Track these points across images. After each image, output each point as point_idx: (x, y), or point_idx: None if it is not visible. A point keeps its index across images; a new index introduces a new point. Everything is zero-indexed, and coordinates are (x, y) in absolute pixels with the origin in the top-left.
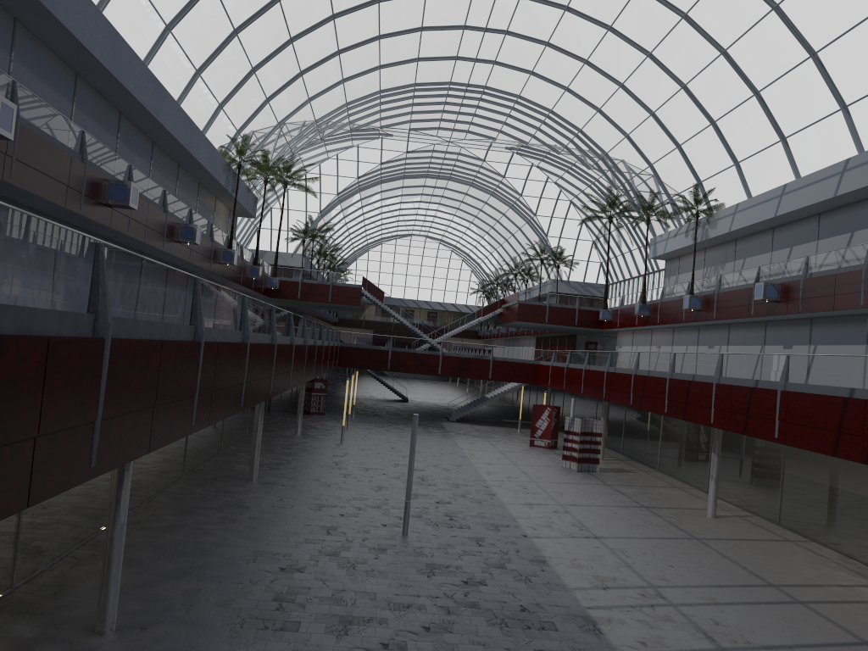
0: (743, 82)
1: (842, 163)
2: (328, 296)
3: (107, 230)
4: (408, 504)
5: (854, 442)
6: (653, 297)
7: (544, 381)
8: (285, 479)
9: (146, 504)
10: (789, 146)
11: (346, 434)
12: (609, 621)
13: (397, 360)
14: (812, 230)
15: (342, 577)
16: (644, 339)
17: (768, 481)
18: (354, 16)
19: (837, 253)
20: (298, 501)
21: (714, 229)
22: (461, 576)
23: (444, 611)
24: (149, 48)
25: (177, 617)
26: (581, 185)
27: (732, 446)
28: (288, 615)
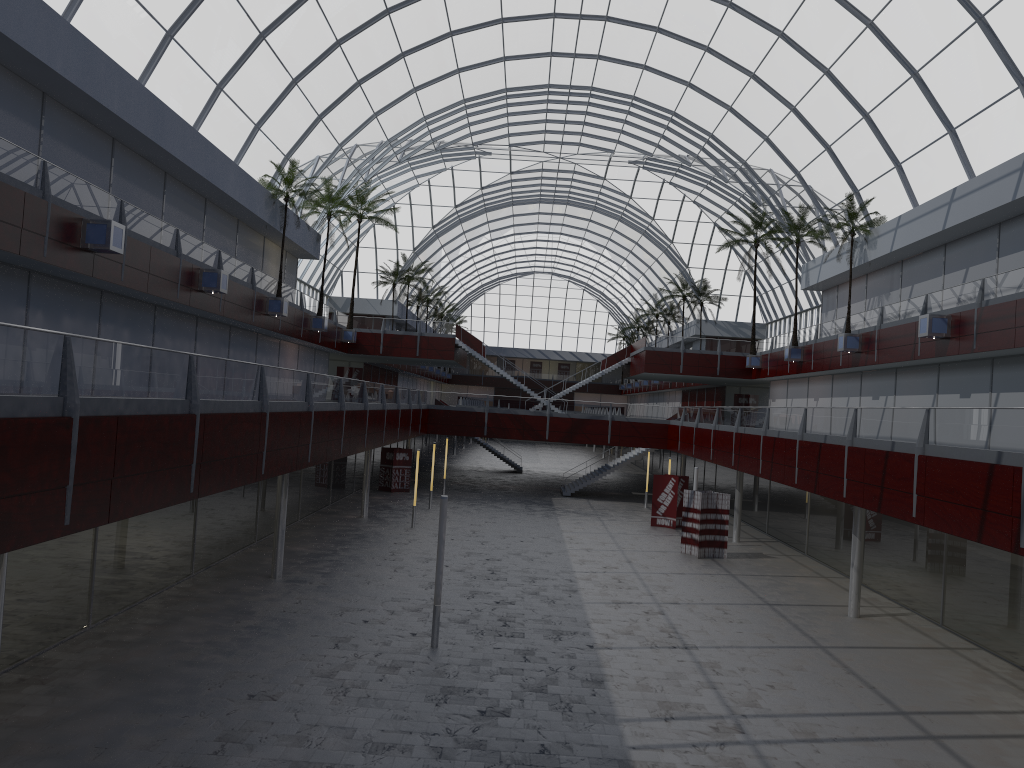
0: (897, 61)
1: (1022, 156)
2: (416, 349)
3: (92, 280)
4: (437, 609)
5: (1002, 523)
6: (806, 337)
7: (674, 445)
8: (318, 575)
9: (126, 611)
10: (959, 139)
11: (424, 515)
12: (652, 767)
13: (496, 424)
14: (991, 246)
15: (322, 707)
16: (800, 390)
17: (929, 570)
18: (414, 9)
19: (1019, 274)
20: (320, 604)
21: (874, 249)
22: (481, 704)
23: (435, 754)
24: (147, 60)
25: (79, 765)
26: (725, 203)
27: (888, 524)
28: (225, 762)
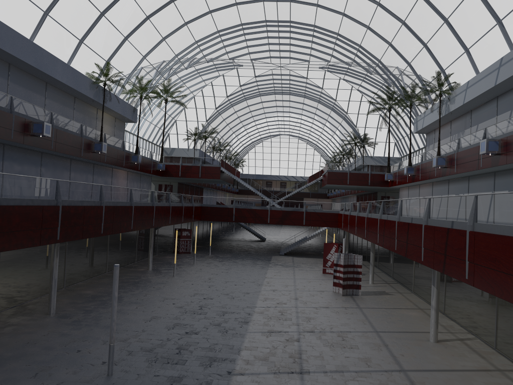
0: None
1: None
2: (199, 173)
3: None
4: (111, 347)
5: None
6: (417, 161)
7: (340, 225)
8: (81, 312)
9: None
10: (504, 26)
11: (187, 268)
12: None
13: (239, 214)
14: None
15: None
16: (415, 192)
17: (486, 309)
18: None
19: None
20: (60, 336)
21: (453, 104)
22: None
23: None
24: None
25: None
26: (374, 89)
27: None
28: None
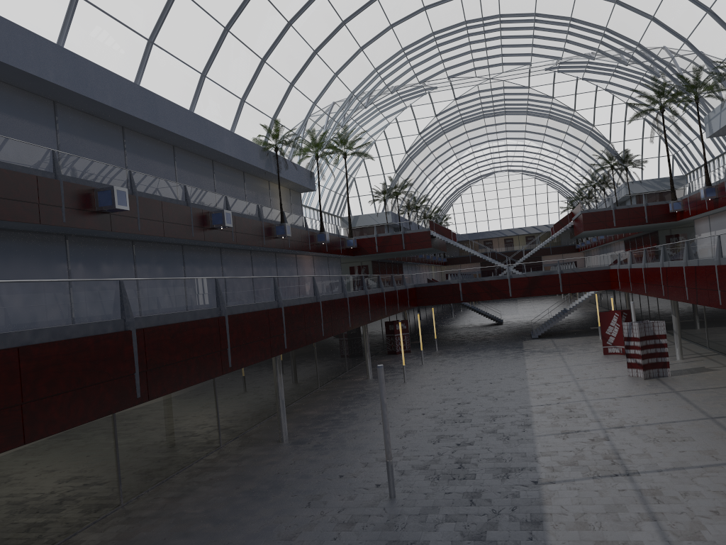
0: None
1: None
2: (402, 244)
3: (114, 233)
4: (389, 464)
5: None
6: (718, 177)
7: (616, 286)
8: (317, 435)
9: (156, 487)
10: None
11: (417, 370)
12: None
13: (468, 291)
14: None
15: None
16: (721, 222)
17: None
18: None
19: None
20: (309, 462)
21: None
22: None
23: None
24: (137, 64)
25: None
26: (631, 84)
27: None
28: None
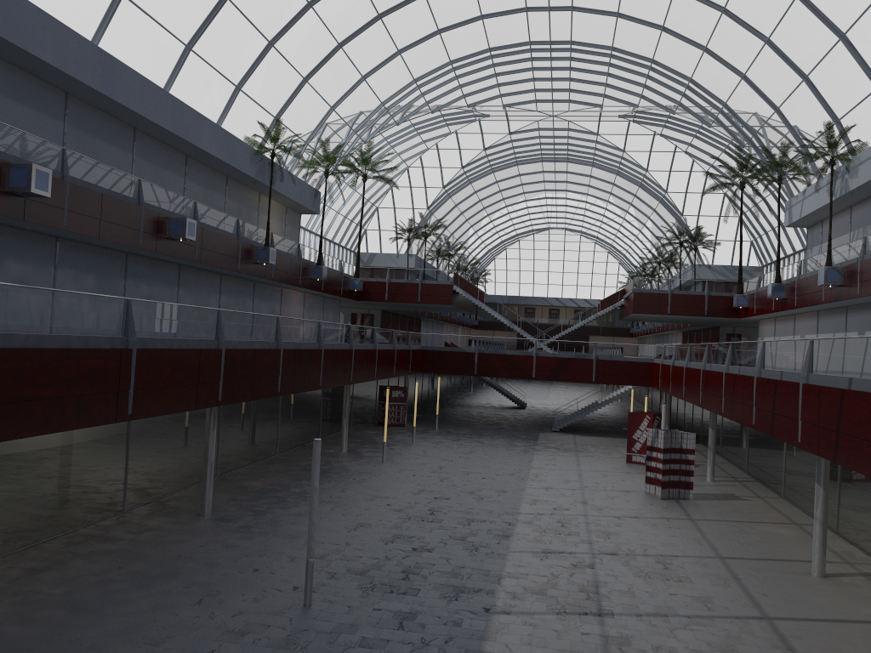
0: None
1: None
2: (417, 295)
3: (29, 224)
4: (309, 564)
5: None
6: (790, 274)
7: (656, 383)
8: (249, 513)
9: (19, 552)
10: None
11: (403, 450)
12: None
13: (485, 363)
14: None
15: None
16: (787, 327)
17: None
18: None
19: None
20: (224, 547)
21: (855, 178)
22: None
23: None
24: (99, 17)
25: None
26: (715, 151)
27: None
28: None
